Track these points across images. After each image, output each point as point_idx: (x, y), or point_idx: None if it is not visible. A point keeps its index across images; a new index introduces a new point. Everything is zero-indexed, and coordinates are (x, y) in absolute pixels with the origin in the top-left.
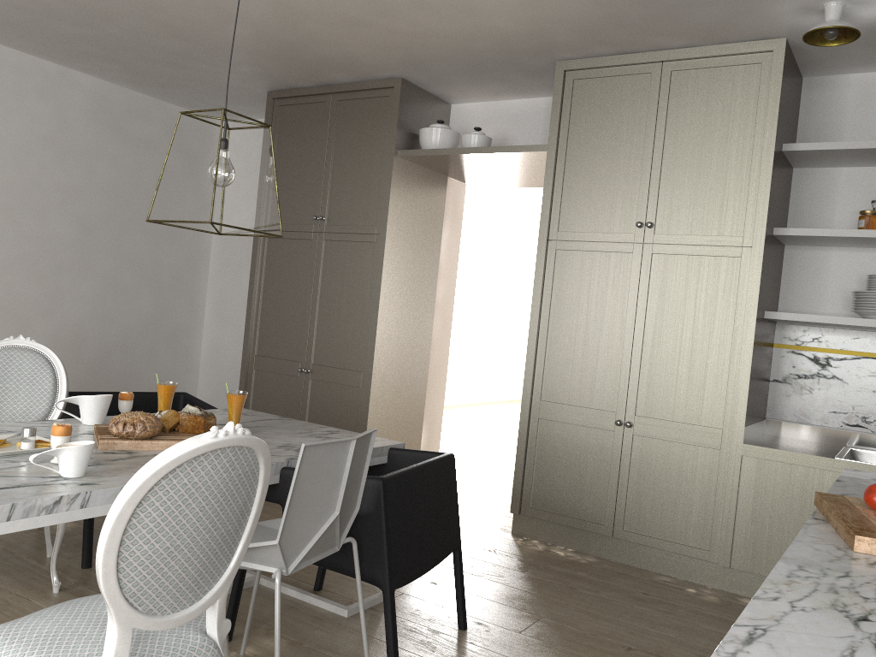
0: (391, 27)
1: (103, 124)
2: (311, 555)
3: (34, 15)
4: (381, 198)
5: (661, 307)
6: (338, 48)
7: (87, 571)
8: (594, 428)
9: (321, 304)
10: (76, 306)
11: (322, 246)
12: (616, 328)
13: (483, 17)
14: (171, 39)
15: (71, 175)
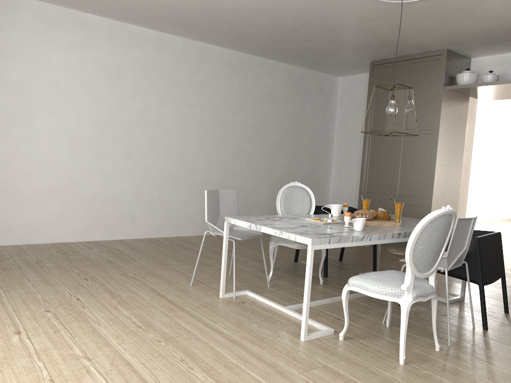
0: (450, 28)
1: (290, 85)
2: (453, 265)
3: (276, 43)
4: (436, 111)
5: None
6: (417, 40)
7: (327, 278)
8: None
9: (401, 165)
10: (280, 170)
11: (402, 137)
12: None
13: (504, 19)
14: (333, 45)
15: (278, 110)
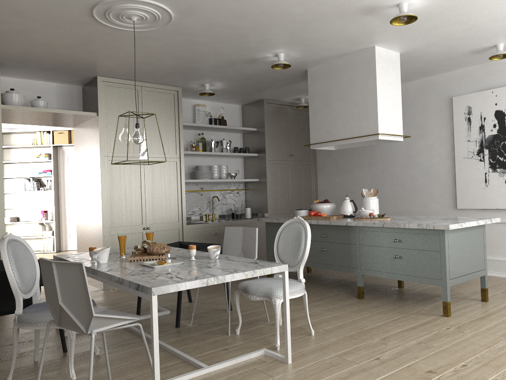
0: (58, 51)
1: None
2: None
3: None
4: None
5: (153, 181)
6: (0, 47)
7: None
8: (134, 233)
9: None
10: None
11: None
12: (137, 191)
13: (108, 60)
14: None
15: None
